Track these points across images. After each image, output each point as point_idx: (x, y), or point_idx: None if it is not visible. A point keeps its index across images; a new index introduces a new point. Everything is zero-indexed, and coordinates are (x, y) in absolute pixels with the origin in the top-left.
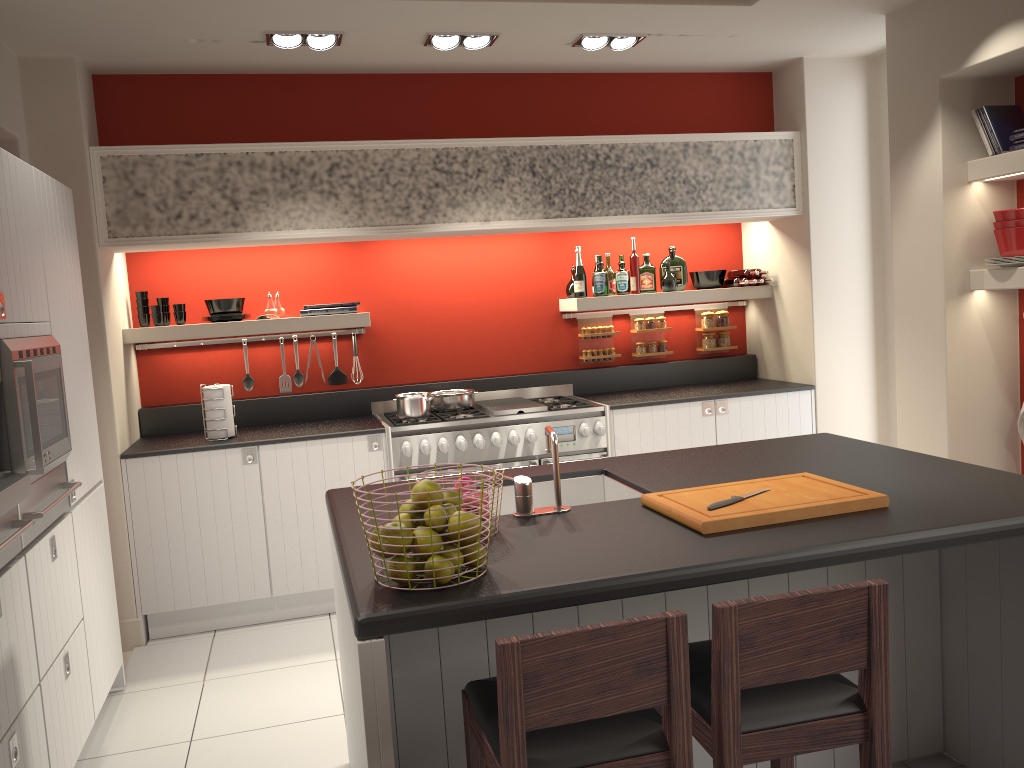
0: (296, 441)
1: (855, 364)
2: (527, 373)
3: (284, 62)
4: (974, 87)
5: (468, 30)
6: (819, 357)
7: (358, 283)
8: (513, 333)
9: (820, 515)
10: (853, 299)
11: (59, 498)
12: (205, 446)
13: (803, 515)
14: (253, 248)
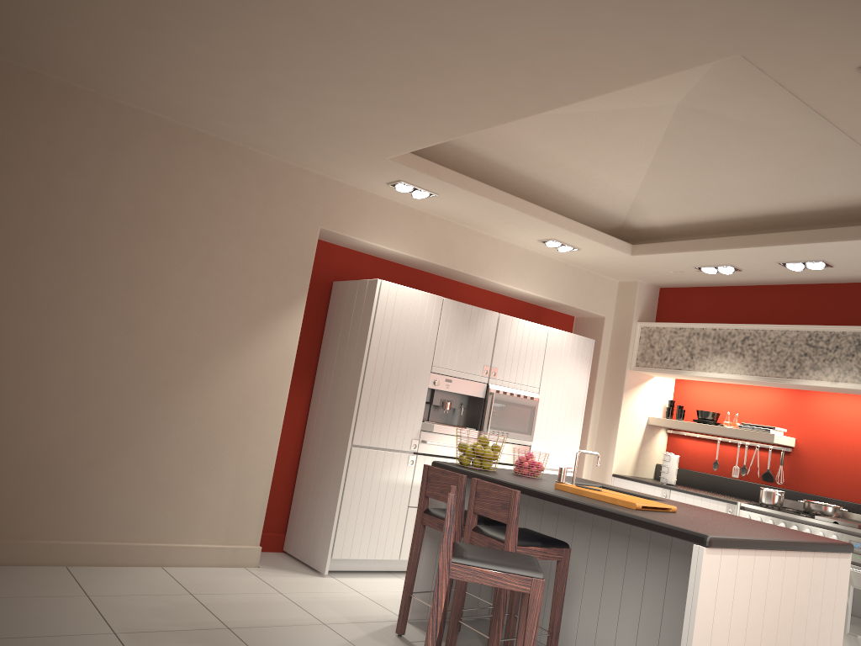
0: (689, 493)
1: None
2: None
3: (734, 279)
4: None
5: (798, 259)
6: None
7: (795, 418)
8: None
9: (602, 500)
10: None
11: (504, 451)
12: (646, 481)
13: (595, 497)
14: (737, 386)
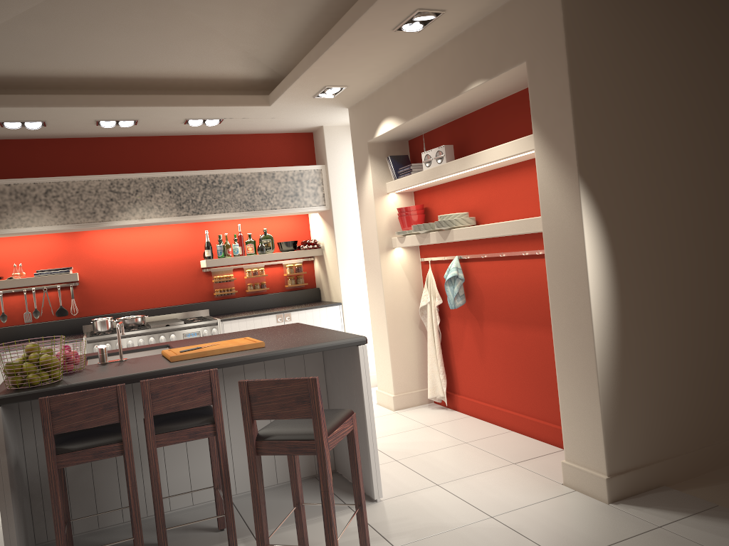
0: None
1: (364, 290)
2: (182, 304)
3: (16, 134)
4: (387, 146)
5: (119, 118)
6: (343, 287)
7: (74, 256)
8: (173, 281)
9: (230, 351)
10: (360, 254)
11: None
12: None
13: (221, 351)
14: (6, 238)
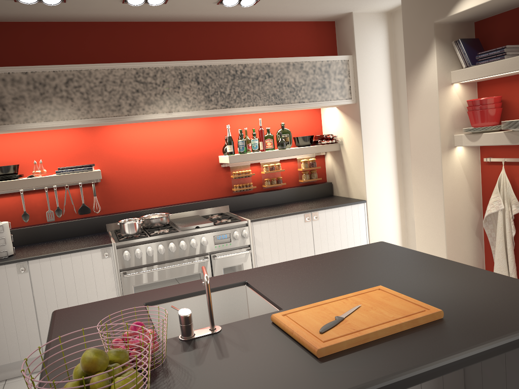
0: (53, 256)
1: (387, 187)
2: (202, 200)
3: (31, 14)
4: (453, 28)
5: None
6: (368, 184)
7: (94, 151)
8: (192, 177)
9: (399, 331)
10: (385, 150)
11: None
12: None
13: (388, 332)
14: (24, 132)
